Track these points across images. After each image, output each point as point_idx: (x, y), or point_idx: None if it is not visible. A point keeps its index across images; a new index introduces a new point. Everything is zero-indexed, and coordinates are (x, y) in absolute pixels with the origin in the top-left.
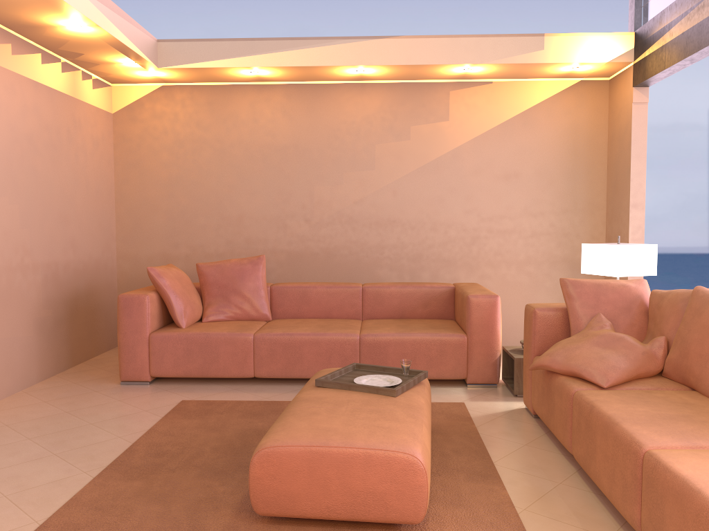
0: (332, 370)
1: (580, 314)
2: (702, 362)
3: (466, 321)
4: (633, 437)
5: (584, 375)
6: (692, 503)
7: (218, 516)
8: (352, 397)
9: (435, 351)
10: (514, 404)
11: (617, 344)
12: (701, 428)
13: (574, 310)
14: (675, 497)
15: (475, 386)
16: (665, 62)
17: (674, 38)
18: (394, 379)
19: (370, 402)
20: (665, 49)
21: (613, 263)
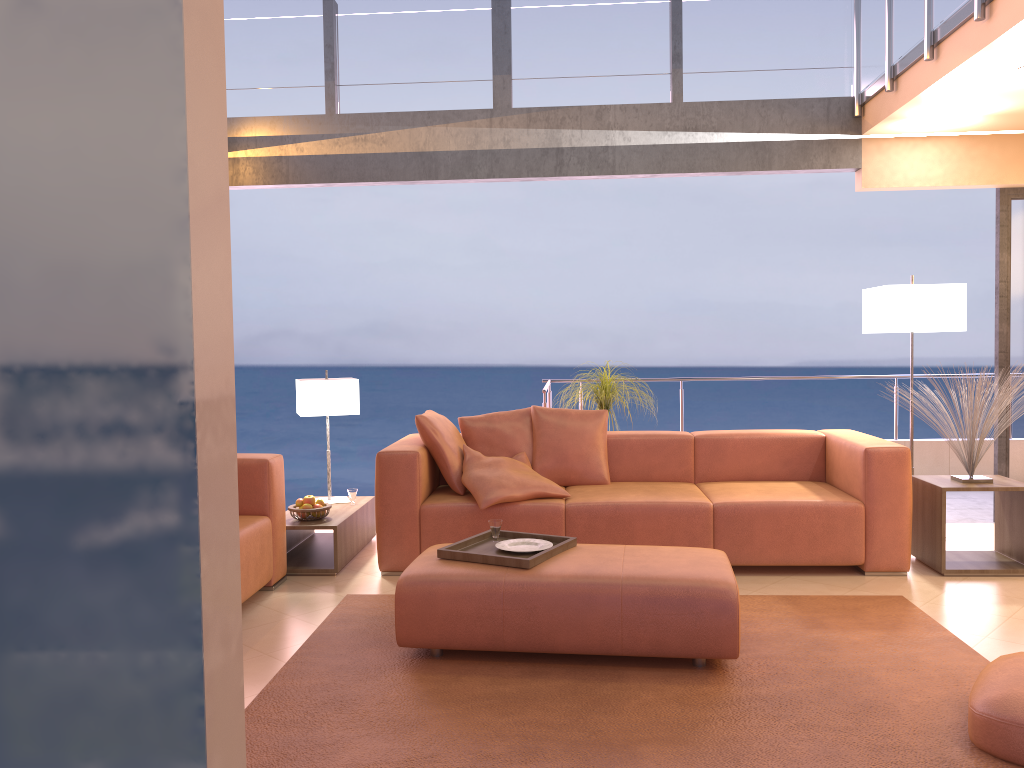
0: (437, 567)
1: (453, 449)
2: (584, 460)
3: (266, 498)
4: (693, 502)
5: (549, 492)
6: (784, 509)
7: (721, 691)
8: (580, 556)
9: (259, 549)
10: (364, 578)
11: (517, 465)
12: (673, 491)
13: (447, 446)
14: (765, 514)
15: (277, 586)
16: (288, 176)
17: (308, 155)
18: (518, 541)
19: (600, 551)
20: (286, 161)
21: (355, 400)
